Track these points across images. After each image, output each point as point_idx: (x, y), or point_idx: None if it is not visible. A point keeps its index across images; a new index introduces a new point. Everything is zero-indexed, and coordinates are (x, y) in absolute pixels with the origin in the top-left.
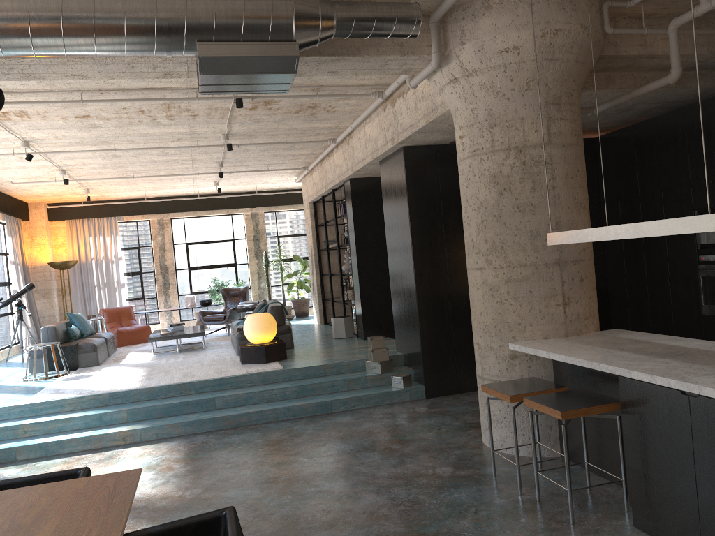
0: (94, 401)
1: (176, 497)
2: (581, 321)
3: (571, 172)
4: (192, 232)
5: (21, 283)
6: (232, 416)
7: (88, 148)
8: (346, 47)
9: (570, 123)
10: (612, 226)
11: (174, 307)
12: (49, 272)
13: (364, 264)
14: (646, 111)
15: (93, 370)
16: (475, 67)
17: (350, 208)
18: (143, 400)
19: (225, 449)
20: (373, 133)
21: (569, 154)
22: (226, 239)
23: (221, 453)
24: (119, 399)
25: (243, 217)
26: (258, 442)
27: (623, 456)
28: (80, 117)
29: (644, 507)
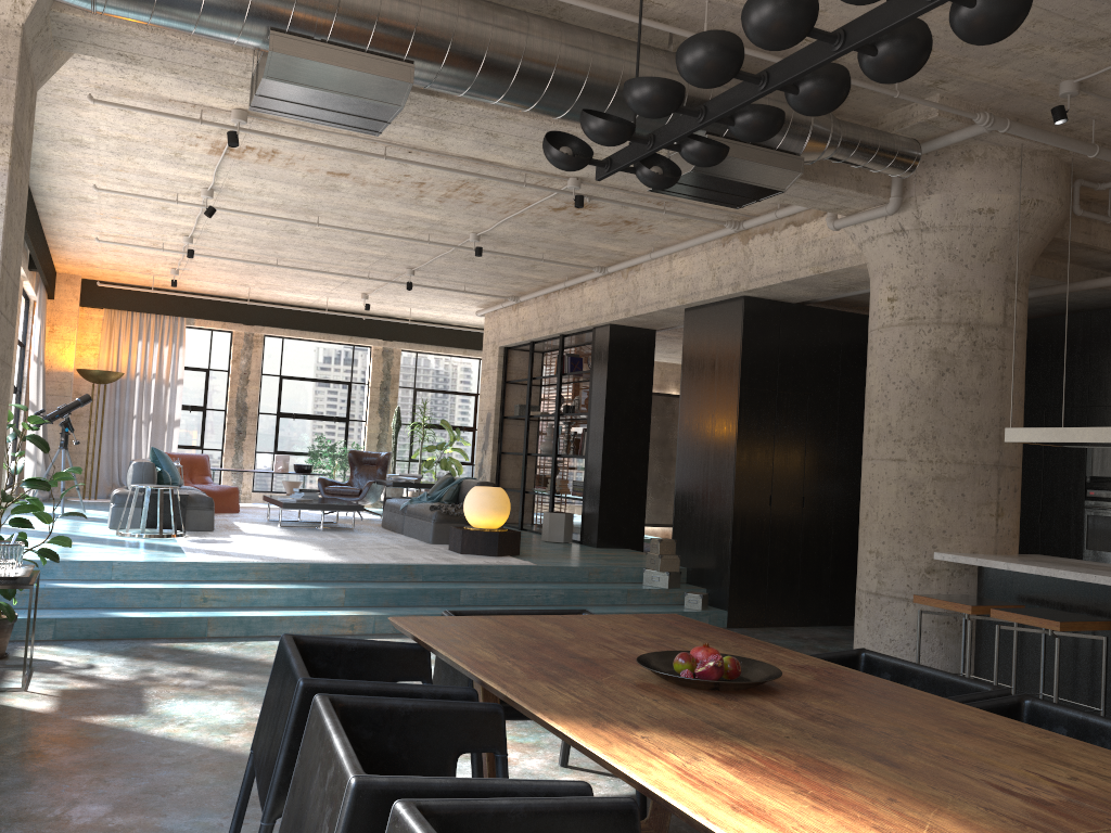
0: (288, 572)
1: None
2: (1010, 538)
3: (1019, 363)
4: (292, 361)
5: (40, 392)
6: None
7: (275, 214)
8: (804, 169)
9: (1023, 306)
10: None
11: (247, 469)
12: (71, 384)
13: (612, 443)
14: (1030, 308)
15: (219, 536)
16: (936, 222)
17: (602, 364)
18: (353, 581)
19: None
20: (692, 271)
21: (1019, 342)
22: (340, 380)
23: None
24: (322, 574)
25: (370, 352)
26: None
27: (1105, 683)
28: (334, 174)
29: None
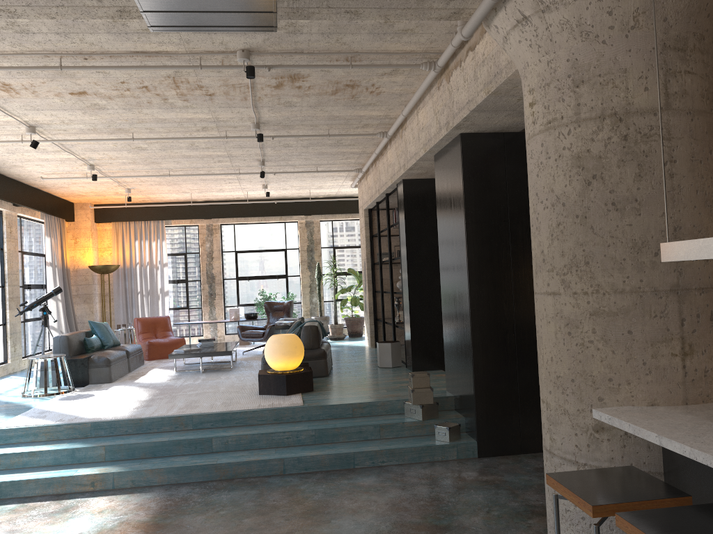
0: (73, 431)
1: None
2: (709, 381)
3: (700, 152)
4: (242, 240)
5: (57, 286)
6: (228, 464)
7: (105, 137)
8: None
9: (700, 79)
10: None
11: (220, 319)
12: (92, 276)
13: (416, 281)
14: None
15: (100, 389)
16: None
17: (402, 214)
18: (130, 434)
19: (203, 514)
20: (427, 120)
21: (697, 126)
22: (278, 249)
23: (196, 519)
24: (102, 431)
25: (297, 225)
26: (248, 507)
27: None
28: (76, 94)
29: None
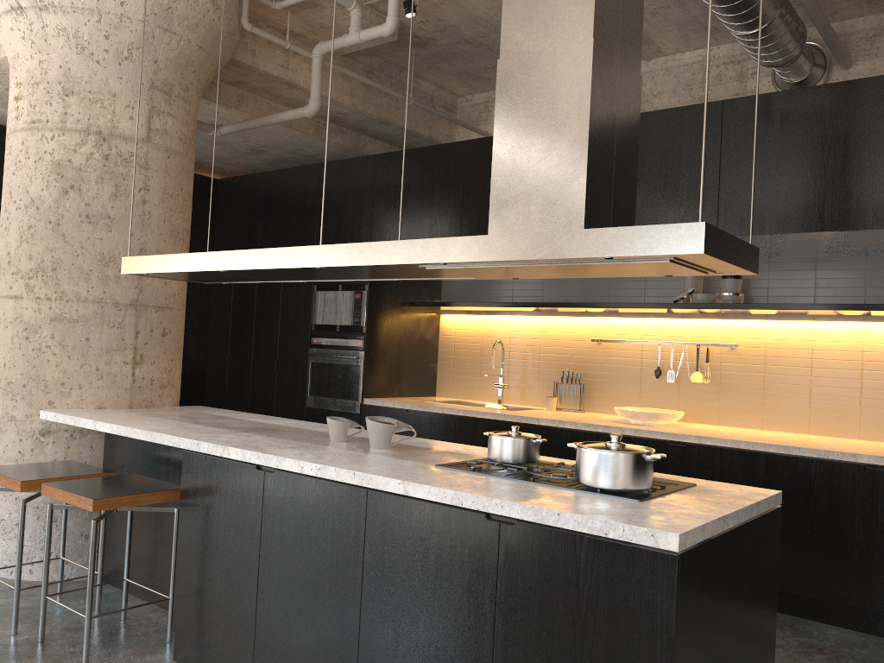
0: None
1: None
2: (155, 389)
3: (172, 188)
4: None
5: None
6: None
7: None
8: None
9: (180, 124)
10: (207, 252)
11: None
12: None
13: None
14: (281, 161)
15: None
16: None
17: None
18: None
19: None
20: None
21: (173, 164)
22: None
23: None
24: None
25: None
26: None
27: (175, 565)
28: None
29: (190, 631)
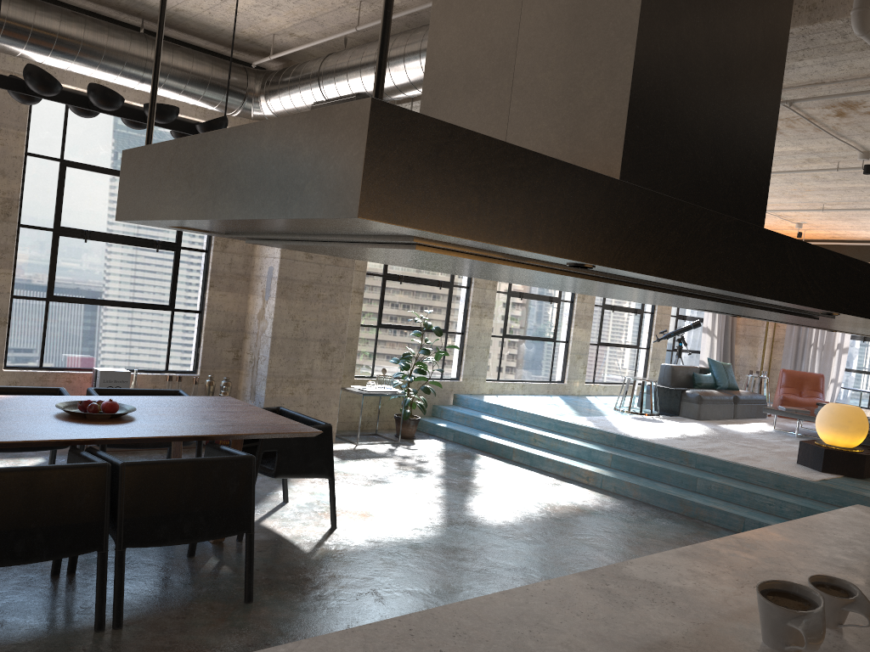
0: (602, 437)
1: (498, 523)
2: None
3: None
4: None
5: (715, 321)
6: (692, 503)
7: None
8: None
9: None
10: None
11: None
12: None
13: None
14: None
15: (678, 421)
16: None
17: None
18: (643, 454)
19: (627, 523)
20: None
21: None
22: None
23: (616, 523)
24: (623, 444)
25: None
26: (666, 534)
27: None
28: None
29: None
